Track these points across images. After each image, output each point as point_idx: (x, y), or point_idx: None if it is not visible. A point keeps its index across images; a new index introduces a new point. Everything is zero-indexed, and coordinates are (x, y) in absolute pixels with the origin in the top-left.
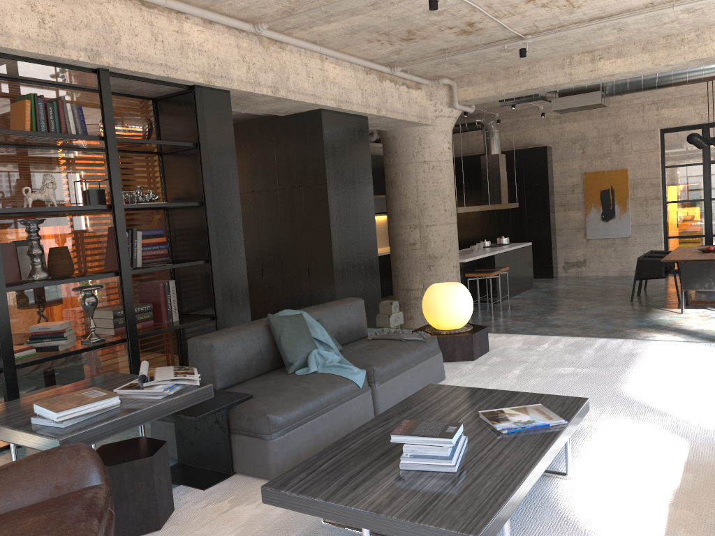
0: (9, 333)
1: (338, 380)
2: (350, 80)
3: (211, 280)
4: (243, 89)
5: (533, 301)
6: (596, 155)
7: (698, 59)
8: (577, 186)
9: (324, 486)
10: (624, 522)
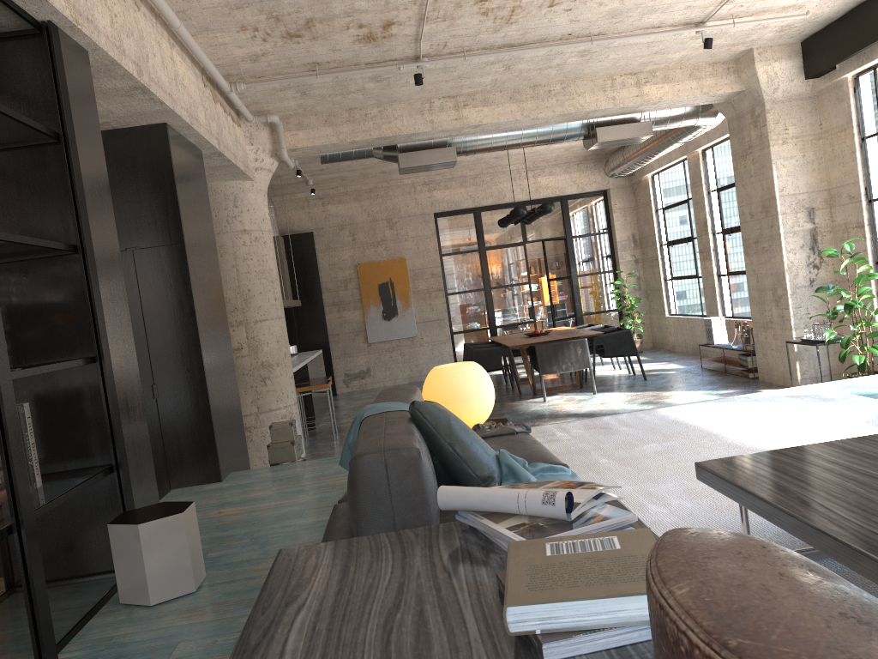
0: None
1: None
2: (194, 88)
3: (104, 395)
4: (111, 53)
5: None
6: (369, 243)
7: (565, 114)
8: (351, 280)
9: None
10: None
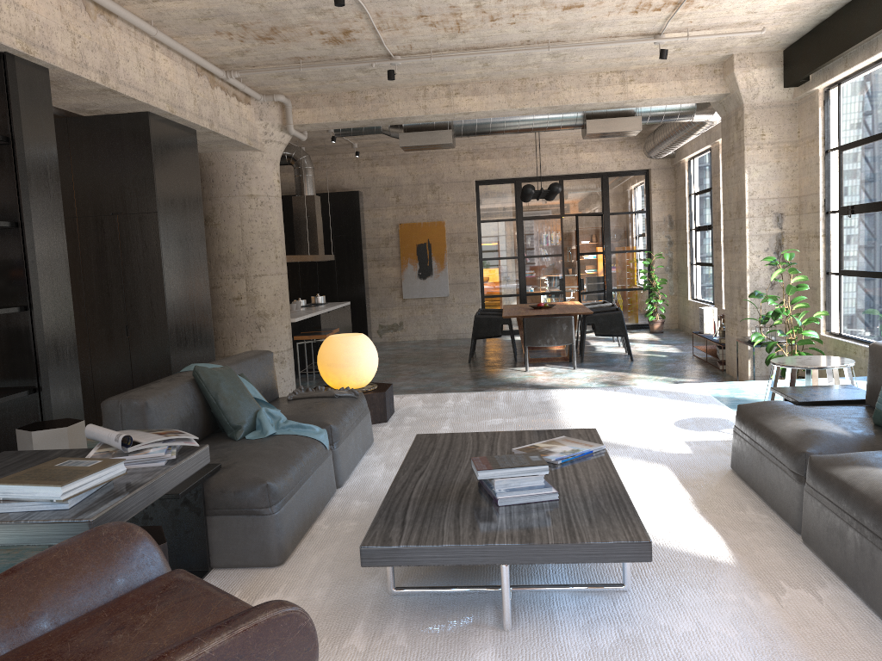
0: None
1: (307, 440)
2: (182, 80)
3: (32, 335)
4: (68, 69)
5: None
6: (412, 205)
7: (551, 107)
8: (392, 239)
9: (436, 533)
10: (681, 532)
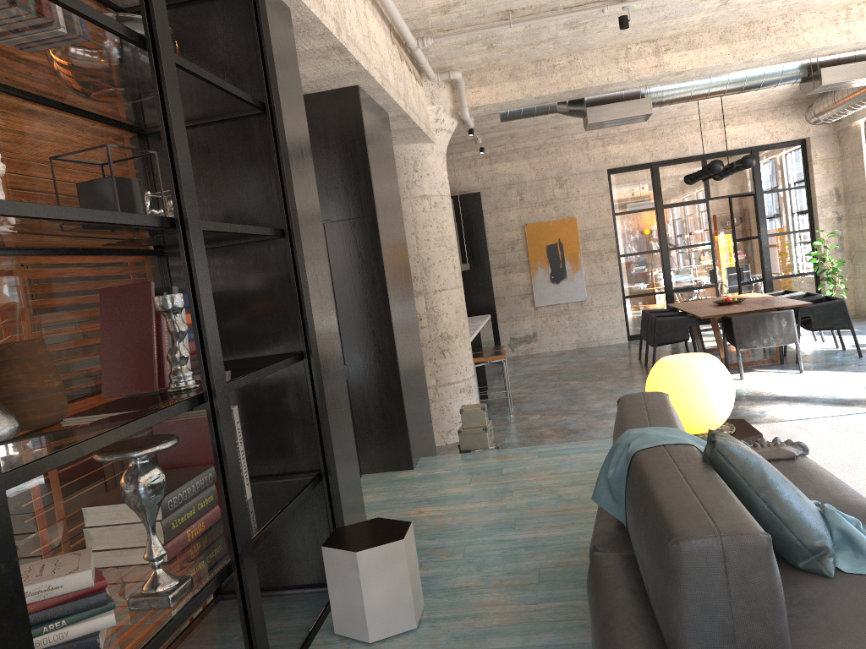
0: (28, 646)
1: None
2: (384, 46)
3: (312, 396)
4: (313, 9)
5: (529, 389)
6: (538, 203)
7: (786, 54)
8: (518, 242)
9: None
10: None
